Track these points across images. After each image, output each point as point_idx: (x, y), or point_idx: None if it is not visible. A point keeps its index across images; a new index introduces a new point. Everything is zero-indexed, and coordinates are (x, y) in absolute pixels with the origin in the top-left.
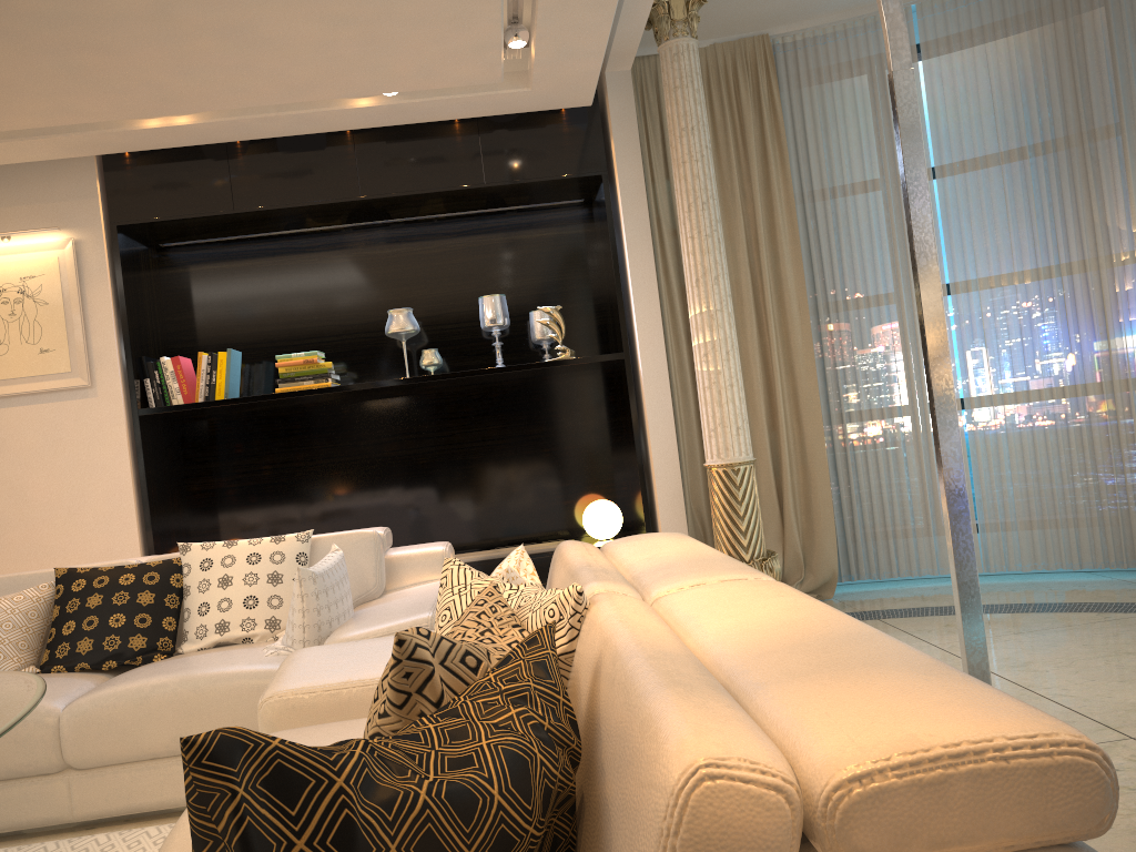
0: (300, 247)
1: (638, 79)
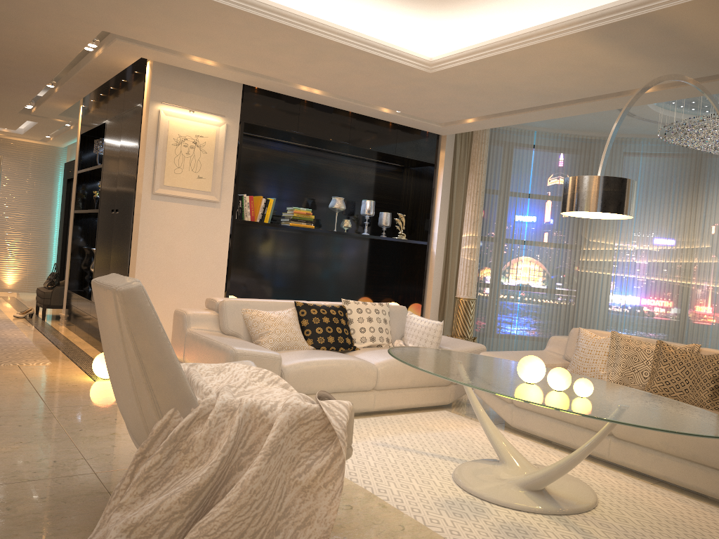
0: (286, 150)
1: None
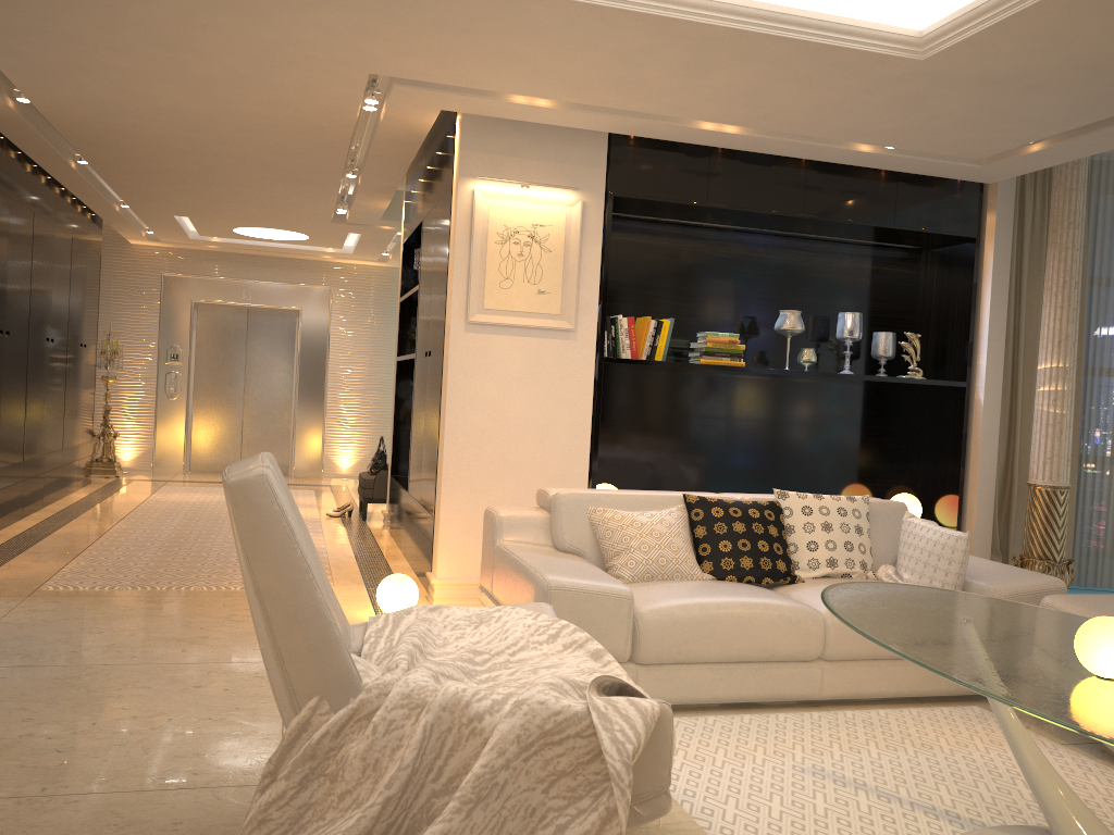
0: (697, 237)
1: None
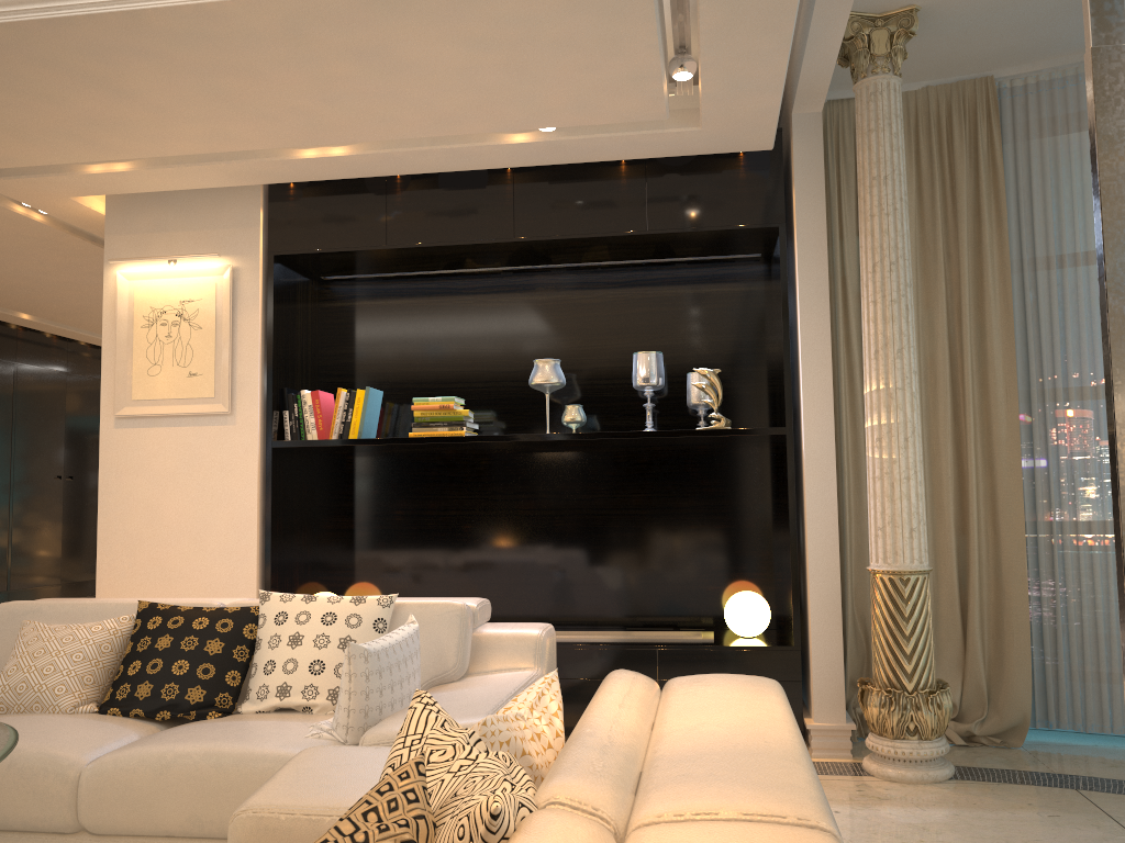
0: (456, 288)
1: (834, 124)
